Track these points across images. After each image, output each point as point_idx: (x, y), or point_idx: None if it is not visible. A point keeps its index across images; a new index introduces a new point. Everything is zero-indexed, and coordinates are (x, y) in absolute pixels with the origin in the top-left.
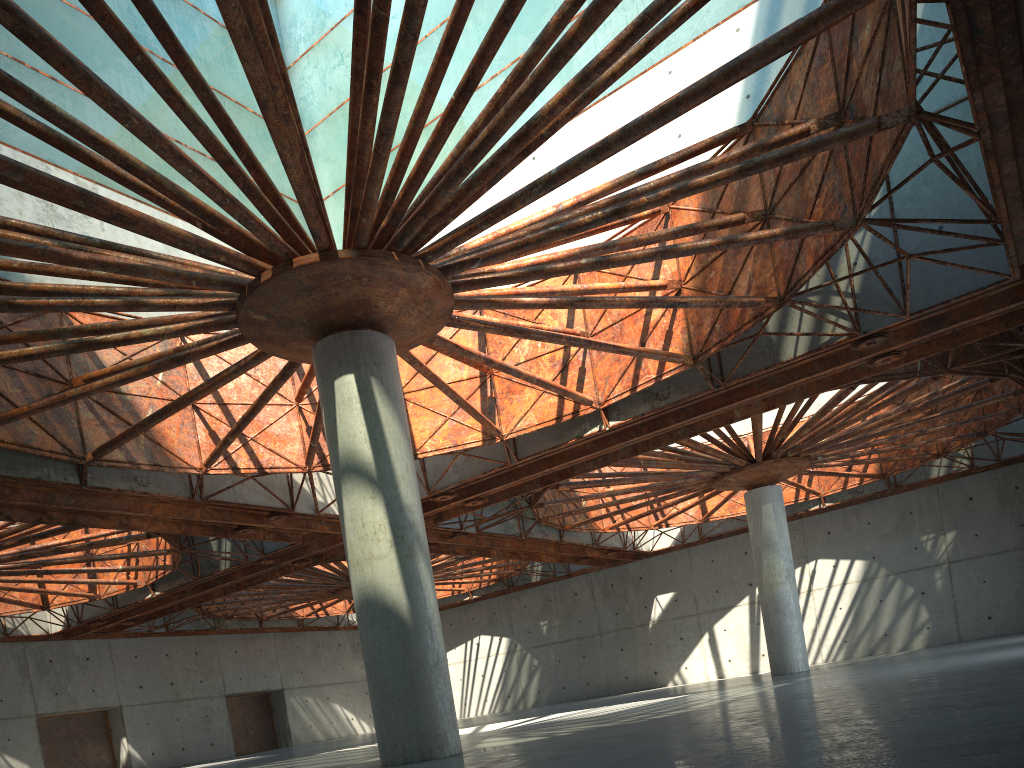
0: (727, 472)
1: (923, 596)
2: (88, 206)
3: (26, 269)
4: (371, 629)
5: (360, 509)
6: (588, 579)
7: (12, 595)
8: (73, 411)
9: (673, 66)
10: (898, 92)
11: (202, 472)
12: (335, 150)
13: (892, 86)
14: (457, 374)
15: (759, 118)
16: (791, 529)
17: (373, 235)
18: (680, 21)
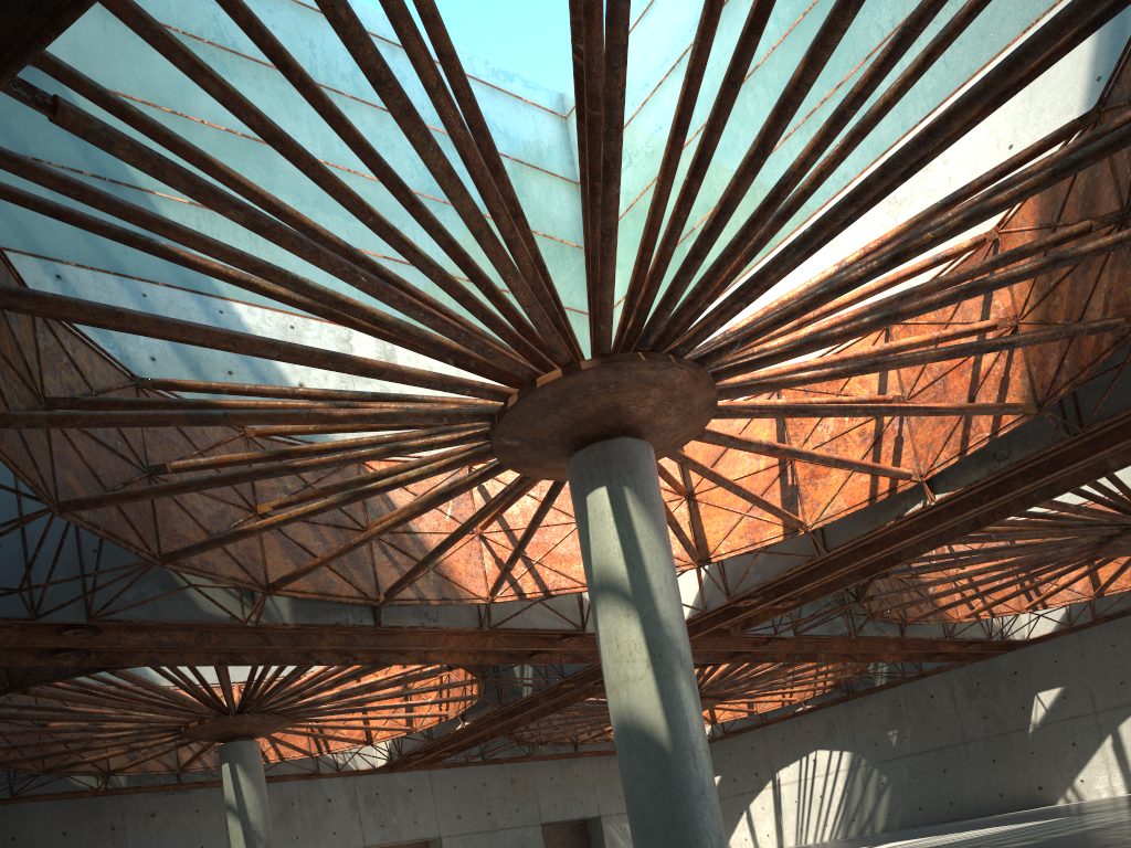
0: (1116, 534)
1: None
2: (337, 366)
3: (319, 430)
4: (628, 758)
5: (614, 629)
6: (946, 678)
7: (341, 732)
8: (368, 556)
9: None
10: None
11: (488, 601)
12: (625, 253)
13: None
14: (753, 465)
15: (1106, 101)
16: None
17: (621, 338)
18: (966, 21)
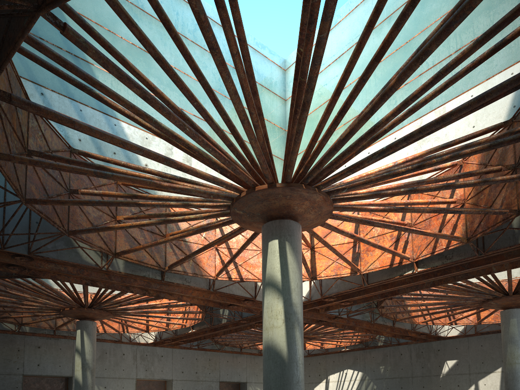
0: (490, 299)
1: None
2: (168, 164)
3: (152, 188)
4: (267, 361)
5: (271, 303)
6: (409, 347)
7: (135, 324)
8: (163, 248)
9: (474, 92)
10: None
11: (214, 278)
12: None
13: None
14: (342, 240)
15: (516, 117)
16: None
17: (296, 176)
18: (464, 73)
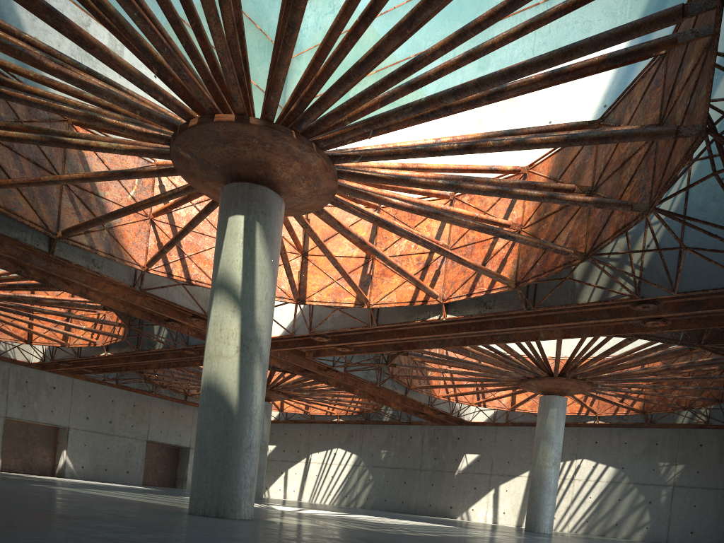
0: (531, 378)
1: (649, 504)
2: (54, 22)
3: (38, 80)
4: (206, 409)
5: (221, 317)
6: (422, 429)
7: (7, 327)
8: (57, 198)
9: None
10: (699, 113)
11: (144, 270)
12: None
13: (696, 108)
14: (349, 251)
15: (605, 119)
16: (571, 432)
17: (284, 116)
18: (552, 17)
